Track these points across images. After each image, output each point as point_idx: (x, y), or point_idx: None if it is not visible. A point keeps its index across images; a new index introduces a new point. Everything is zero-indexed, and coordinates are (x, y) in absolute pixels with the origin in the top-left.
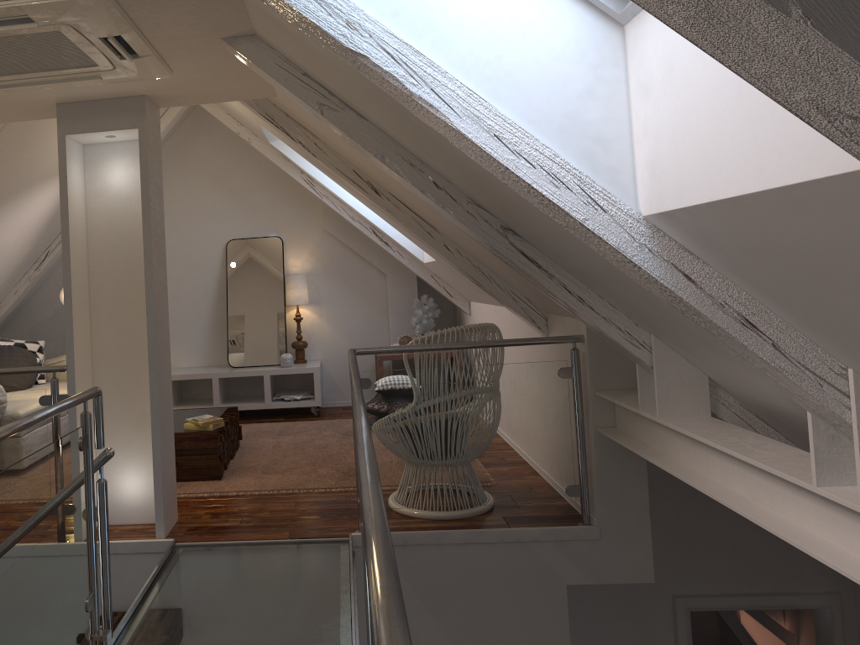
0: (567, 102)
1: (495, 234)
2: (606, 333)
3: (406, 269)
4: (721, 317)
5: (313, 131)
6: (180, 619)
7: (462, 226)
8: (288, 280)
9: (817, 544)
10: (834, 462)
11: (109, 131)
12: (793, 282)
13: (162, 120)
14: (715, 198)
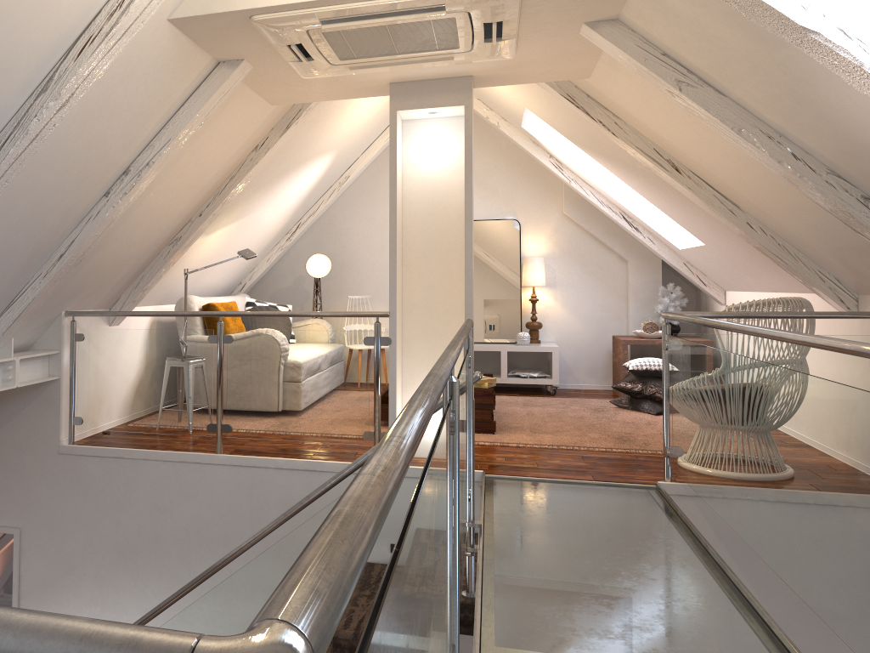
0: None
1: (855, 203)
2: None
3: (651, 256)
4: None
5: (617, 111)
6: (530, 524)
7: (816, 195)
8: (526, 261)
9: None
10: None
11: (437, 107)
12: None
13: None
14: None
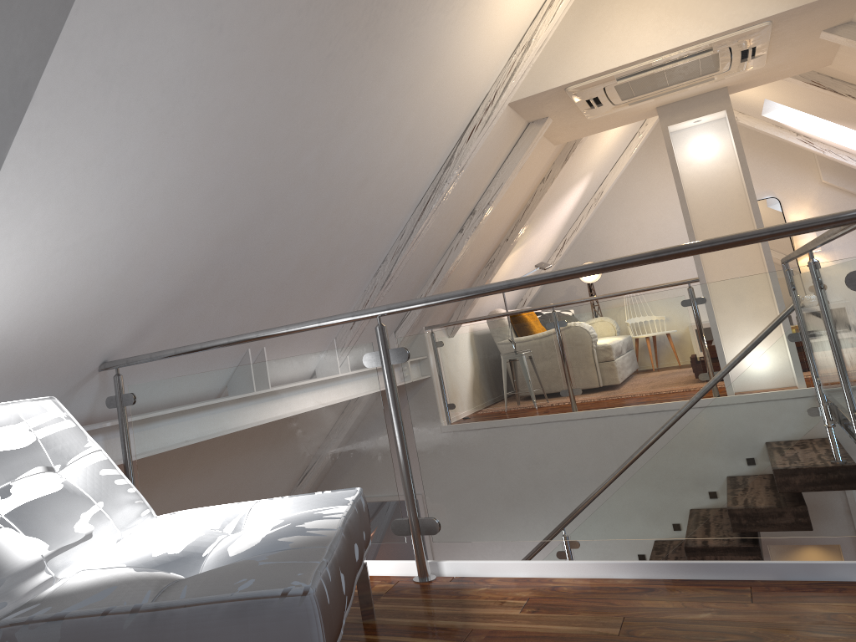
0: None
1: None
2: None
3: None
4: None
5: None
6: None
7: None
8: None
9: None
10: None
11: (701, 116)
12: None
13: (648, 120)
14: None
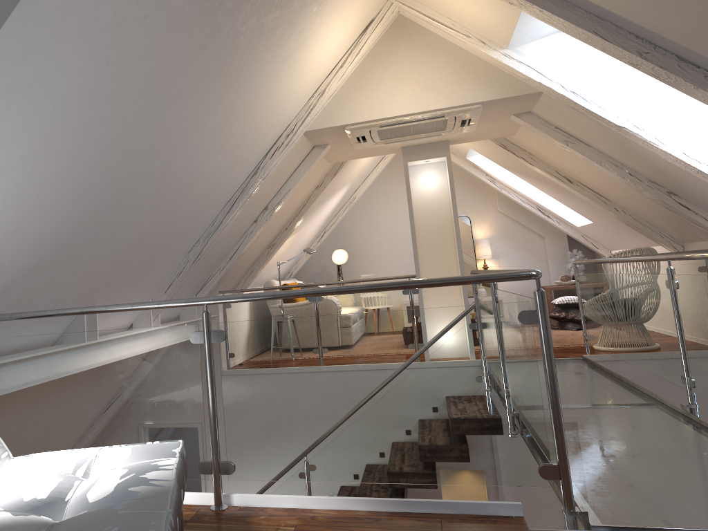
0: None
1: (664, 195)
2: None
3: (559, 233)
4: None
5: (531, 151)
6: None
7: (644, 193)
8: (477, 243)
9: None
10: None
11: (430, 159)
12: None
13: None
14: None
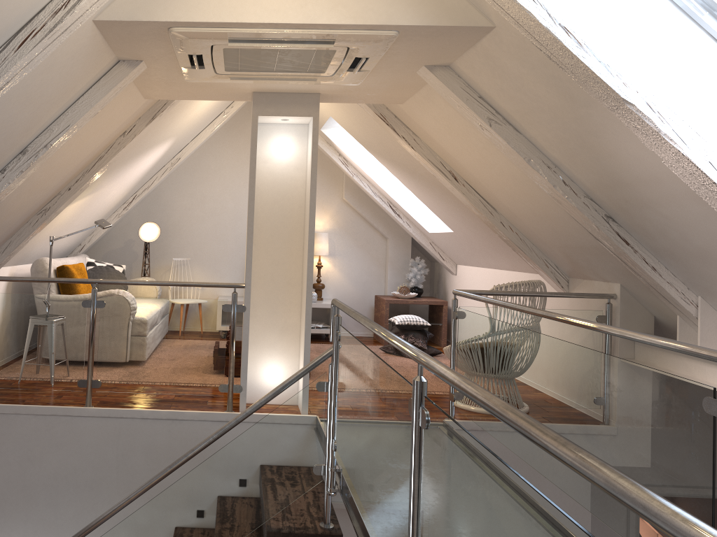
0: None
1: (601, 220)
2: (668, 293)
3: (404, 236)
4: None
5: (417, 131)
6: None
7: (575, 212)
8: (315, 235)
9: None
10: None
11: (291, 116)
12: None
13: (235, 103)
14: None
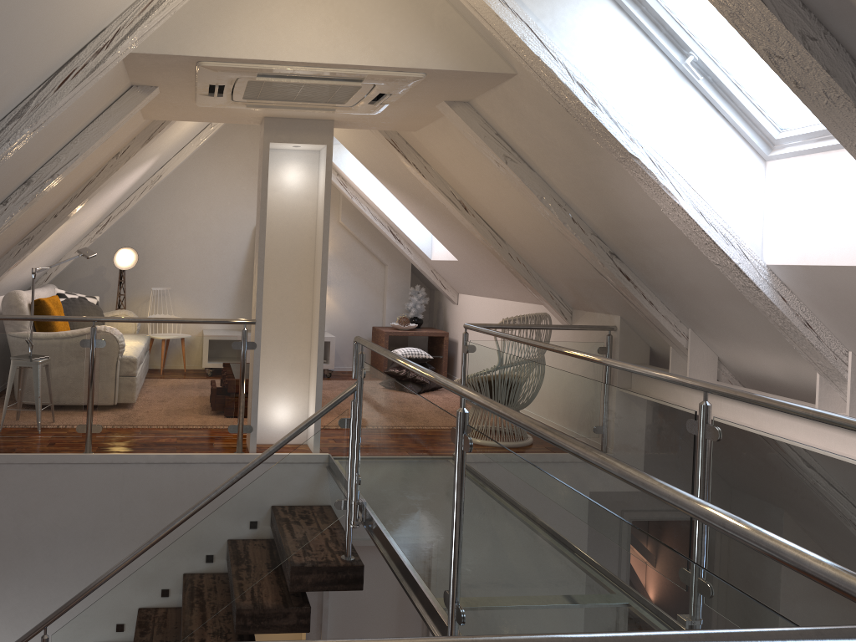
0: (734, 199)
1: (606, 256)
2: (663, 326)
3: (404, 262)
4: (796, 320)
5: (429, 159)
6: None
7: (582, 248)
8: None
9: (808, 444)
10: (826, 400)
11: (304, 144)
12: (849, 306)
13: None
14: (832, 264)
